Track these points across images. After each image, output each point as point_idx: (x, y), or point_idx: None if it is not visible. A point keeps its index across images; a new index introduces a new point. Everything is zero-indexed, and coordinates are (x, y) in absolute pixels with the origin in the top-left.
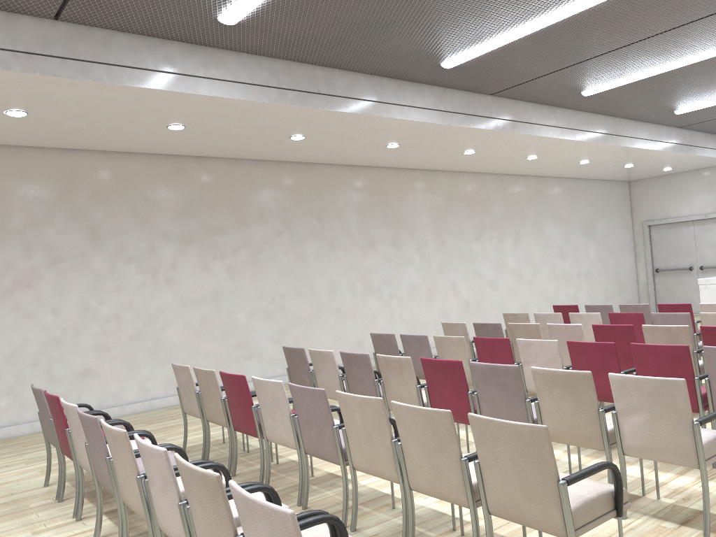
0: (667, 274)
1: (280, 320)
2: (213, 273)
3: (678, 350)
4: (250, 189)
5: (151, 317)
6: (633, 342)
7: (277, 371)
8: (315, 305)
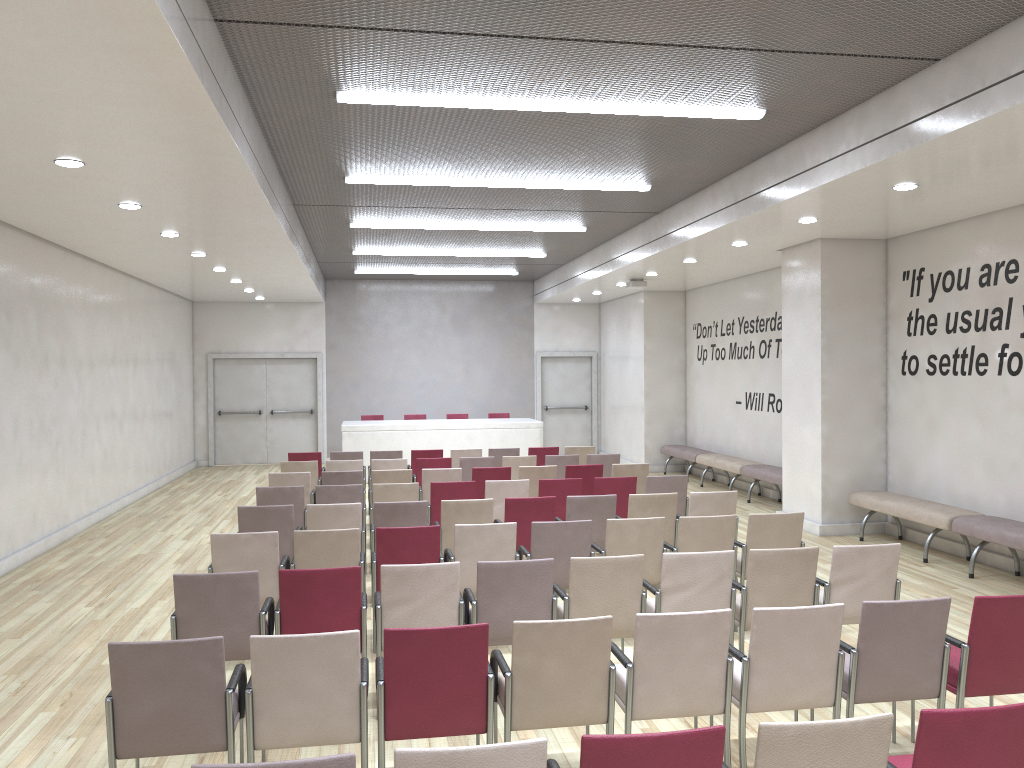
0: (231, 418)
1: None
2: None
3: (630, 480)
4: None
5: None
6: None
7: None
8: (2, 456)
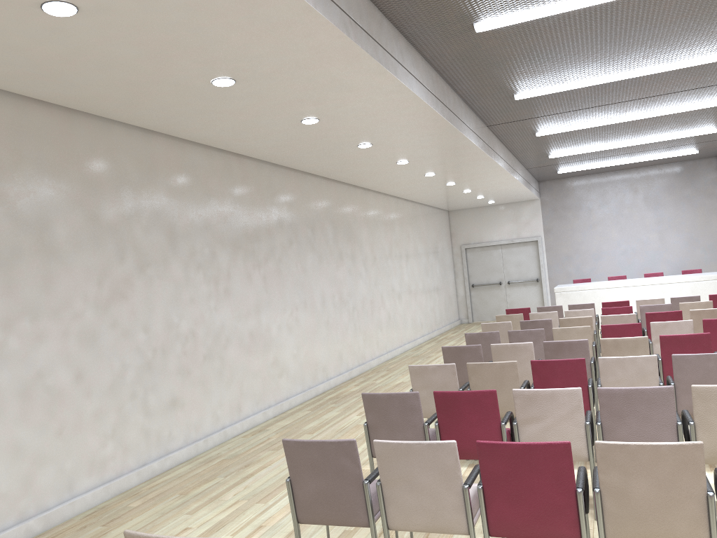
0: (481, 288)
1: (296, 334)
2: (254, 284)
3: None
4: (272, 195)
5: (216, 333)
6: None
7: (298, 388)
8: (315, 318)
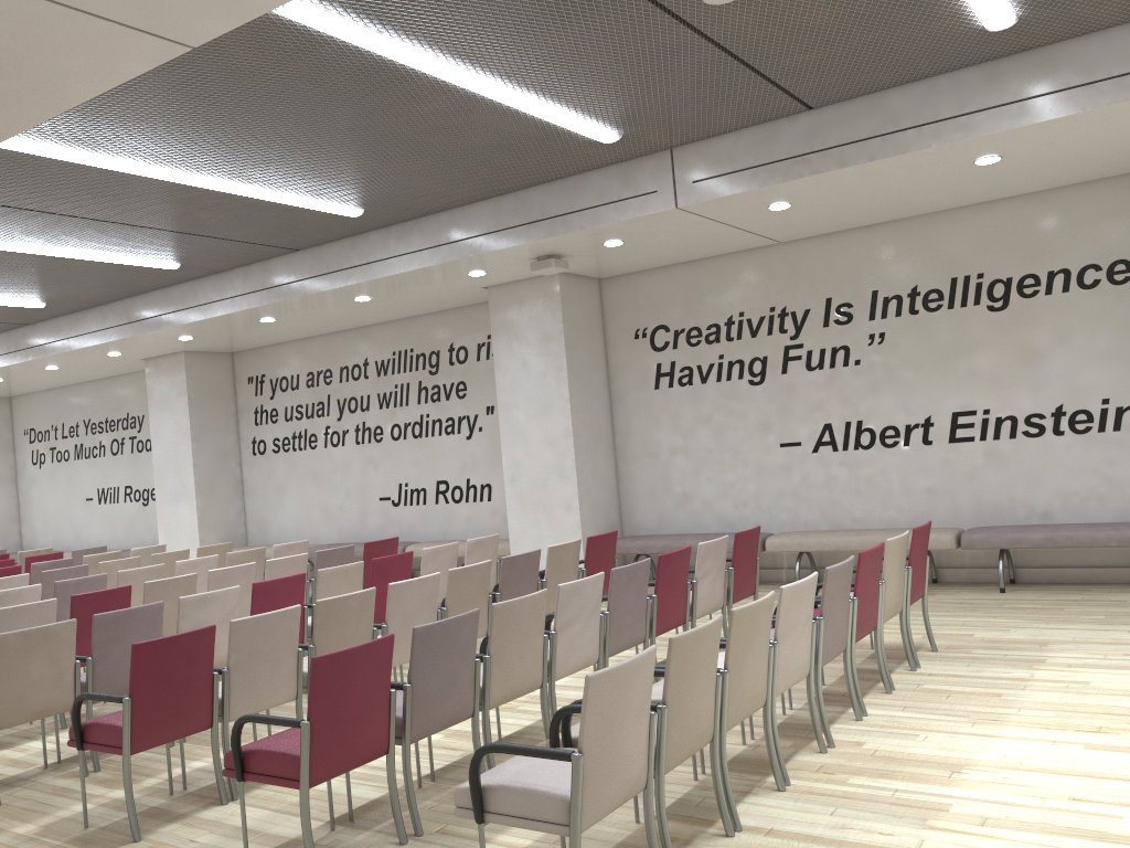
0: None
1: None
2: None
3: (58, 555)
4: None
5: None
6: None
7: None
8: None
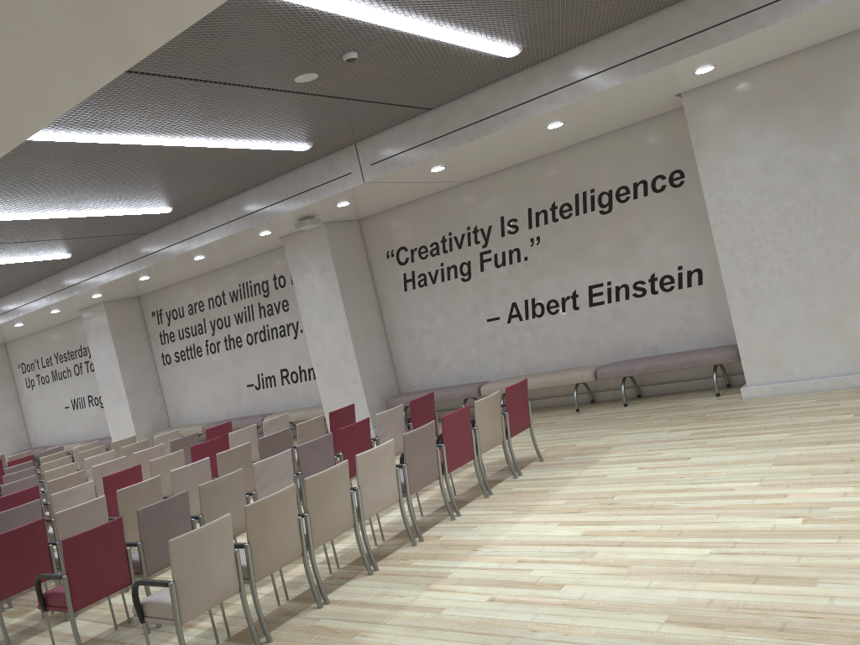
0: None
1: None
2: None
3: (30, 457)
4: None
5: None
6: None
7: None
8: None
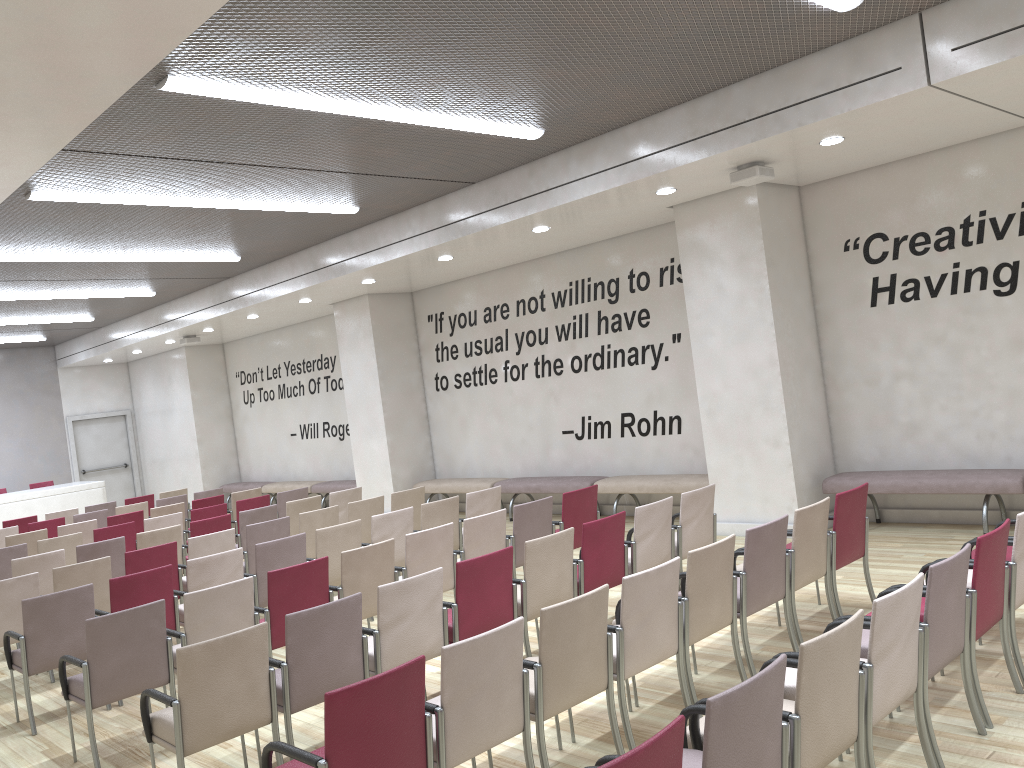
0: None
1: None
2: None
3: (265, 498)
4: None
5: None
6: (143, 524)
7: None
8: None
